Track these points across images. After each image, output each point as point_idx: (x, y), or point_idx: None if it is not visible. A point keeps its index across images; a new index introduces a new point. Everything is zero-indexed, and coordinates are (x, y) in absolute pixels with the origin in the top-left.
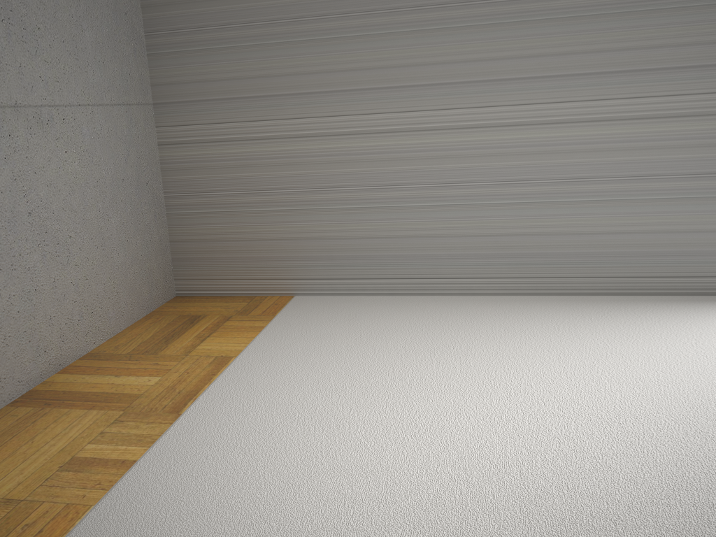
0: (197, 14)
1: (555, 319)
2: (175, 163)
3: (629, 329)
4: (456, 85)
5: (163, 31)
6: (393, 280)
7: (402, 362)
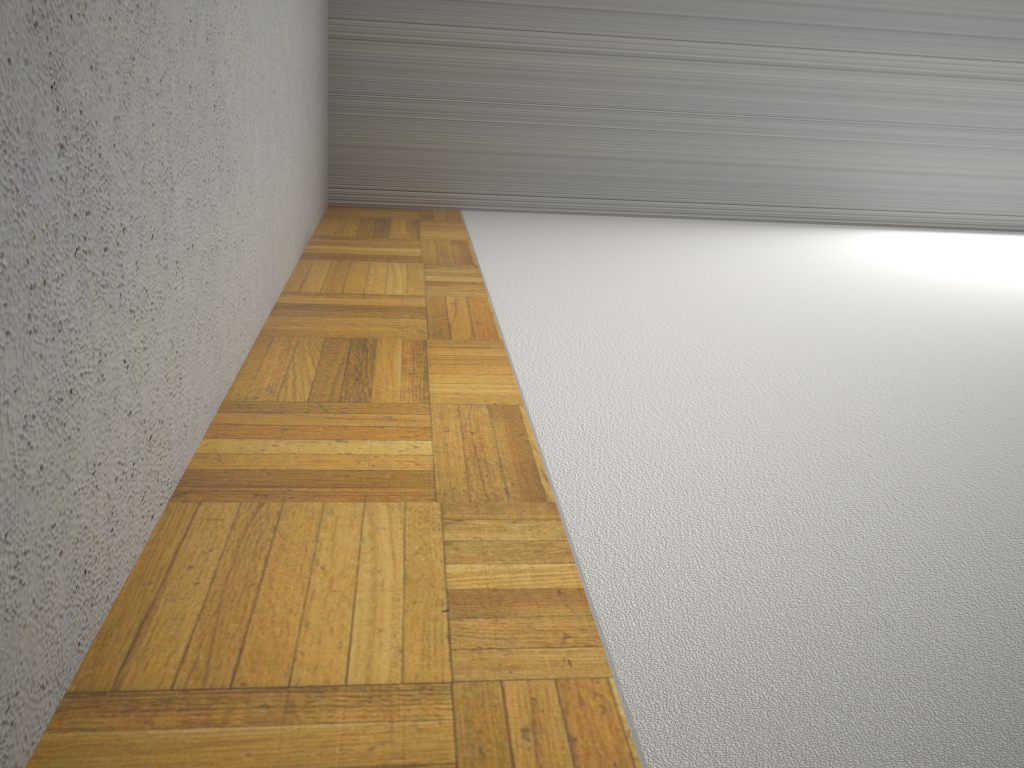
0: None
1: (716, 231)
2: (346, 61)
3: (777, 237)
4: (641, 16)
5: None
6: (560, 198)
7: (621, 247)
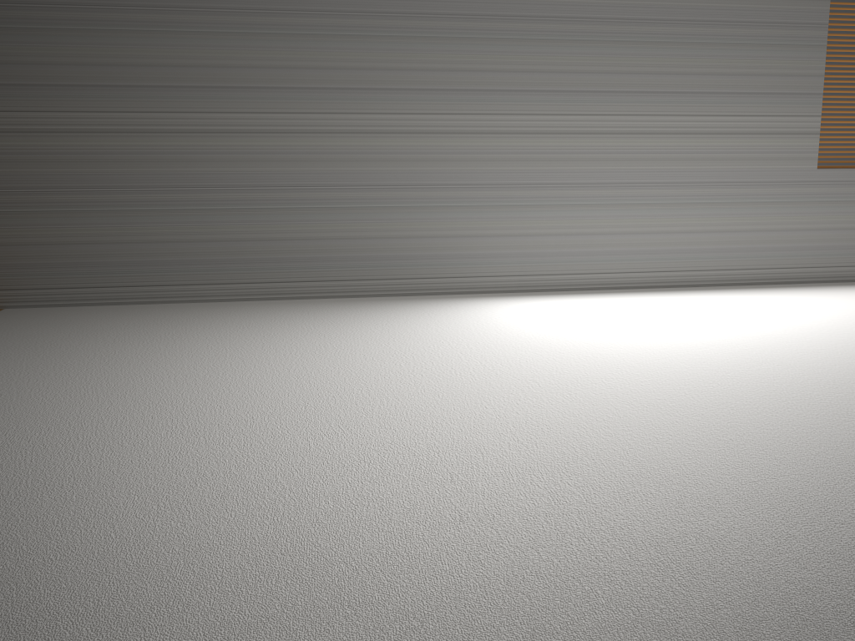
0: None
1: (276, 314)
2: None
3: (337, 318)
4: (185, 89)
5: None
6: (120, 288)
7: (107, 348)
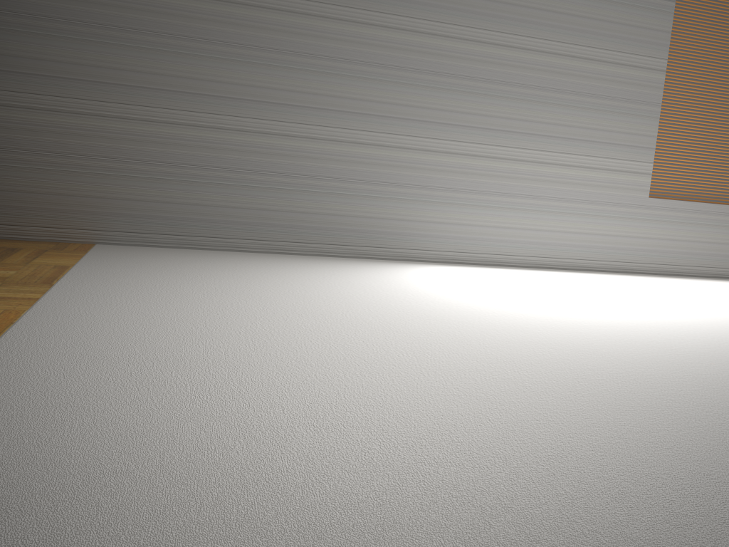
0: (42, 5)
1: (298, 263)
2: None
3: (343, 268)
4: (244, 101)
5: (6, 11)
6: (181, 236)
7: (204, 272)
